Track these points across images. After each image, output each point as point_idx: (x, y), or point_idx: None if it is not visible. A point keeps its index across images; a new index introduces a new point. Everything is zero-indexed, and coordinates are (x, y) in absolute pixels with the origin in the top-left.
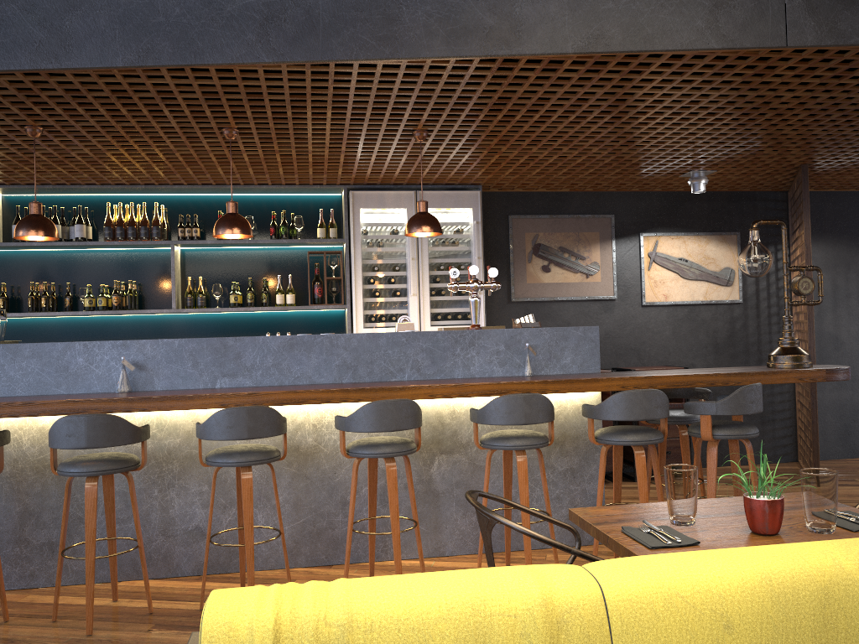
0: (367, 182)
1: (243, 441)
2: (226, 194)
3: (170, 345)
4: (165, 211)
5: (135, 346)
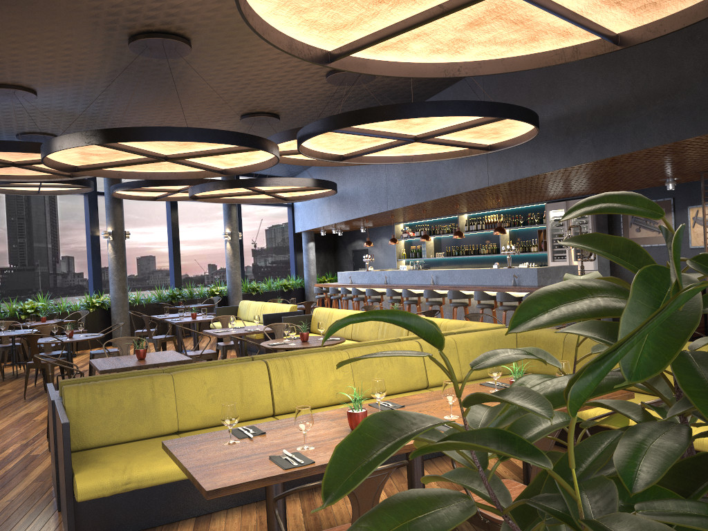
0: (550, 199)
1: (455, 300)
2: (520, 207)
3: (441, 271)
4: (504, 216)
5: (435, 271)
